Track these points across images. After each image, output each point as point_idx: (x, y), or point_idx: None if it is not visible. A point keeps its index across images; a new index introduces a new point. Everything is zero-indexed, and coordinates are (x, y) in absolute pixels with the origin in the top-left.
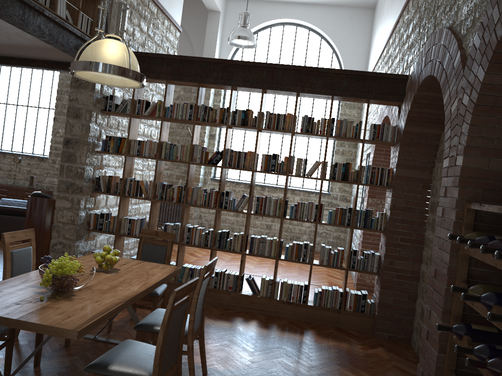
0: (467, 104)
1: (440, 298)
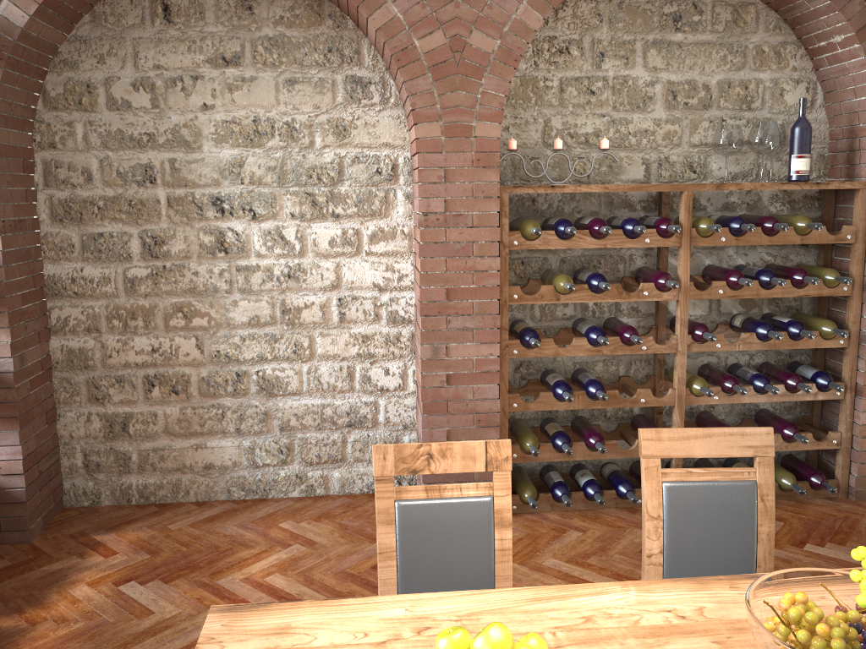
0: (496, 51)
1: (487, 317)
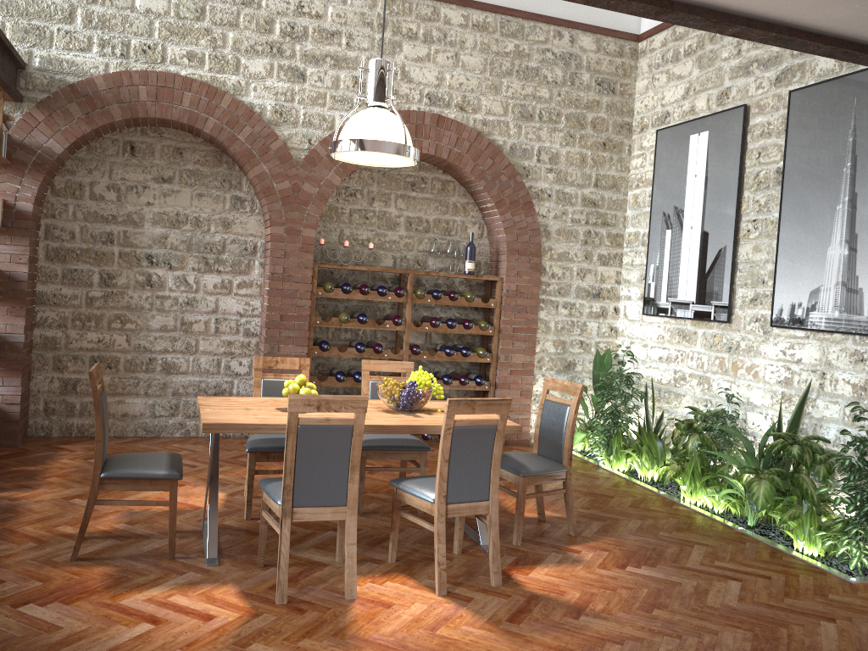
0: (316, 193)
1: (301, 332)
